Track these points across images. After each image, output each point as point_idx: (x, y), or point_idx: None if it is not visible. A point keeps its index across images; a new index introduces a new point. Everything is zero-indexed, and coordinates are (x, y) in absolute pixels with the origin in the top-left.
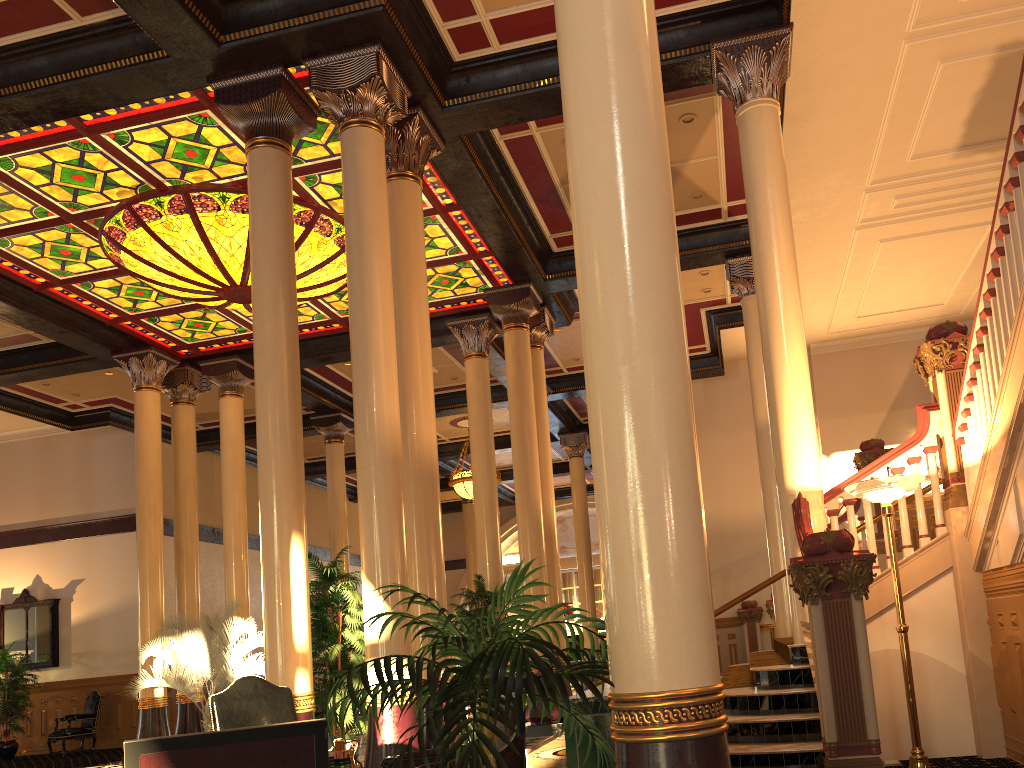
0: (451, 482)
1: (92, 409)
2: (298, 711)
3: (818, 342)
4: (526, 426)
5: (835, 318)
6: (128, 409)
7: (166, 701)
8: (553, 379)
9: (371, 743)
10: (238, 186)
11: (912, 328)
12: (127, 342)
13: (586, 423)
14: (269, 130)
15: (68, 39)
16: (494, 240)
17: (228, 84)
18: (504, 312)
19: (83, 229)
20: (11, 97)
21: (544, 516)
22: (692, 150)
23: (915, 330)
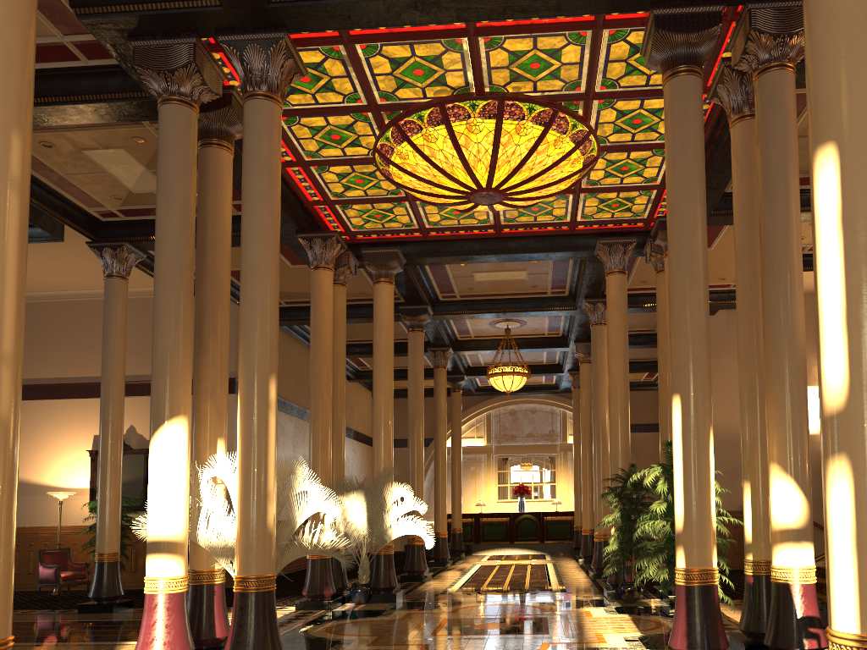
0: (491, 375)
1: None
2: (715, 583)
3: None
4: None
5: None
6: (238, 282)
7: None
8: None
9: (788, 615)
10: (546, 100)
11: None
12: (308, 223)
13: None
14: (695, 60)
15: None
16: (711, 177)
17: (669, 12)
18: None
19: (377, 119)
20: None
21: None
22: None
23: None
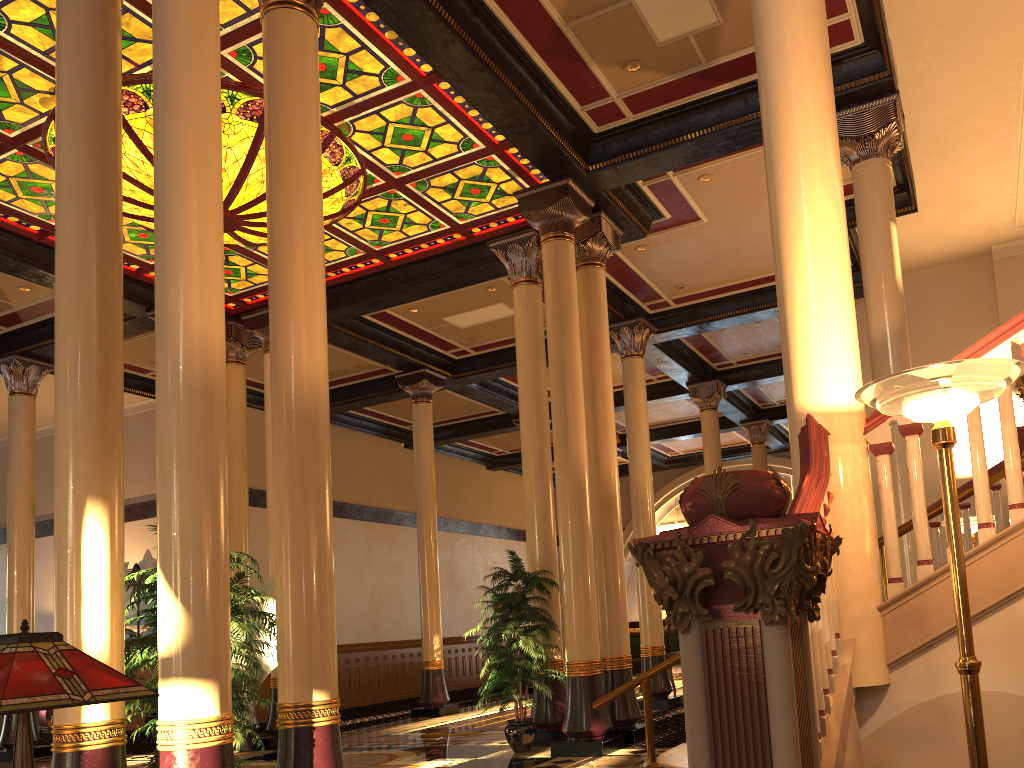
0: None
1: None
2: (84, 748)
3: (1003, 242)
4: (565, 362)
5: (1021, 204)
6: None
7: None
8: (660, 315)
9: None
10: None
11: None
12: None
13: (721, 370)
14: None
15: None
16: (496, 117)
17: None
18: (540, 220)
19: (31, 156)
20: None
21: (601, 477)
22: None
23: None
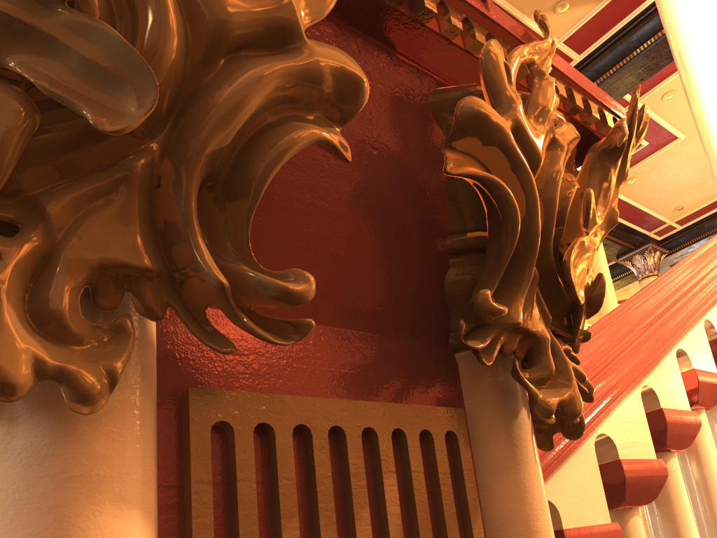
0: None
1: None
2: None
3: None
4: None
5: None
6: None
7: None
8: (668, 239)
9: None
10: None
11: None
12: None
13: None
14: None
15: None
16: None
17: None
18: None
19: None
20: None
21: None
22: None
23: None
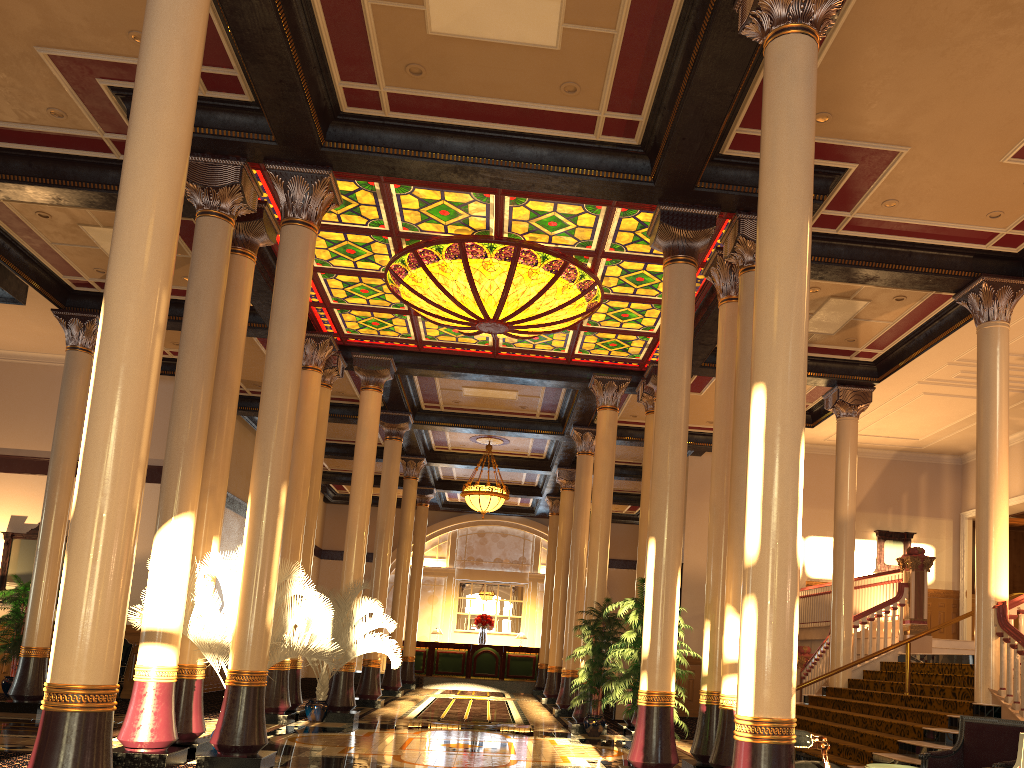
0: (467, 492)
1: (172, 358)
2: (671, 705)
3: (811, 443)
4: None
5: None
6: None
7: (289, 665)
8: None
9: (730, 737)
10: (558, 252)
11: (882, 449)
12: None
13: None
14: (692, 252)
15: (576, 144)
16: (703, 335)
17: (673, 210)
18: None
19: (396, 243)
20: (506, 169)
21: None
22: (880, 315)
23: (883, 451)
